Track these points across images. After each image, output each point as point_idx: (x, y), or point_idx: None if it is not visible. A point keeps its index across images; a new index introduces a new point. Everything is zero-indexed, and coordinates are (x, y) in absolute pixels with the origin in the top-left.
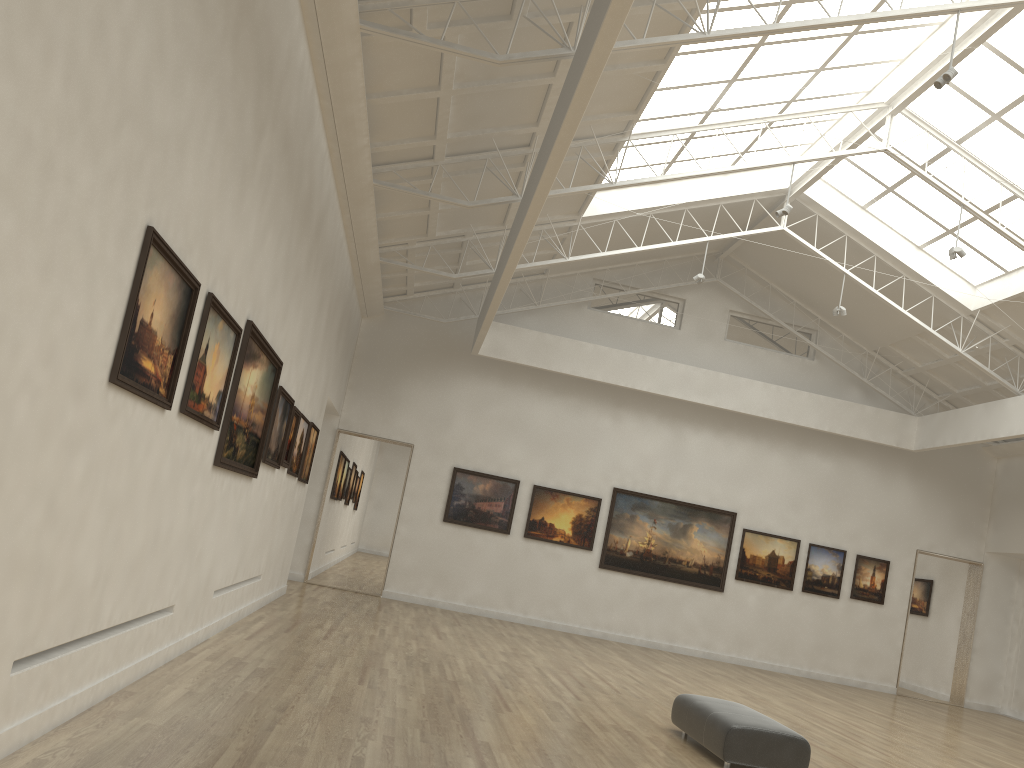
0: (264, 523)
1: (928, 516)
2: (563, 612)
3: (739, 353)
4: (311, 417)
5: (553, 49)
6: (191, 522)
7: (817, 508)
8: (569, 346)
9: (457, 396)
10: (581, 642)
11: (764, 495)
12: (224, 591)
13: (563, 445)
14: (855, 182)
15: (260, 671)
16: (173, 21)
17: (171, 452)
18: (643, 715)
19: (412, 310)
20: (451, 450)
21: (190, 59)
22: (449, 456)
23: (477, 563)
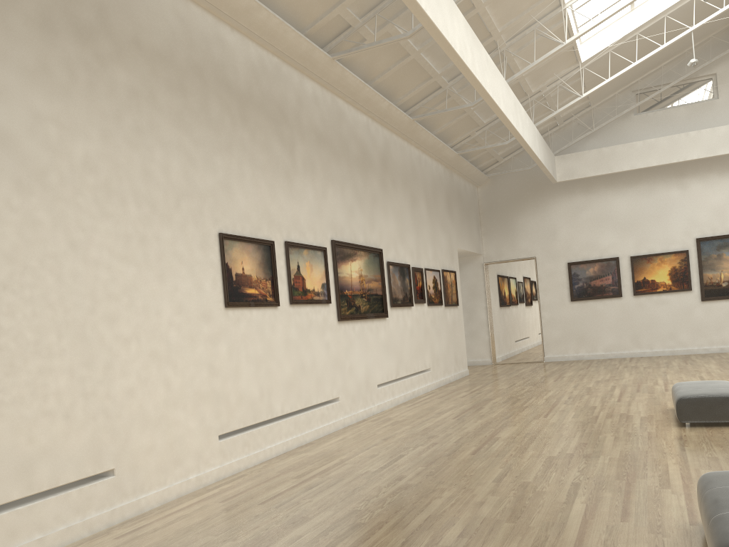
0: (415, 339)
1: None
2: (681, 340)
3: None
4: (441, 266)
5: None
6: (332, 353)
7: None
8: (623, 150)
9: (555, 214)
10: (691, 359)
11: None
12: (391, 383)
13: (644, 221)
14: None
15: (396, 422)
16: (192, 142)
17: (294, 324)
18: (664, 403)
19: (507, 169)
20: (562, 252)
21: (213, 149)
22: (562, 256)
23: (604, 323)
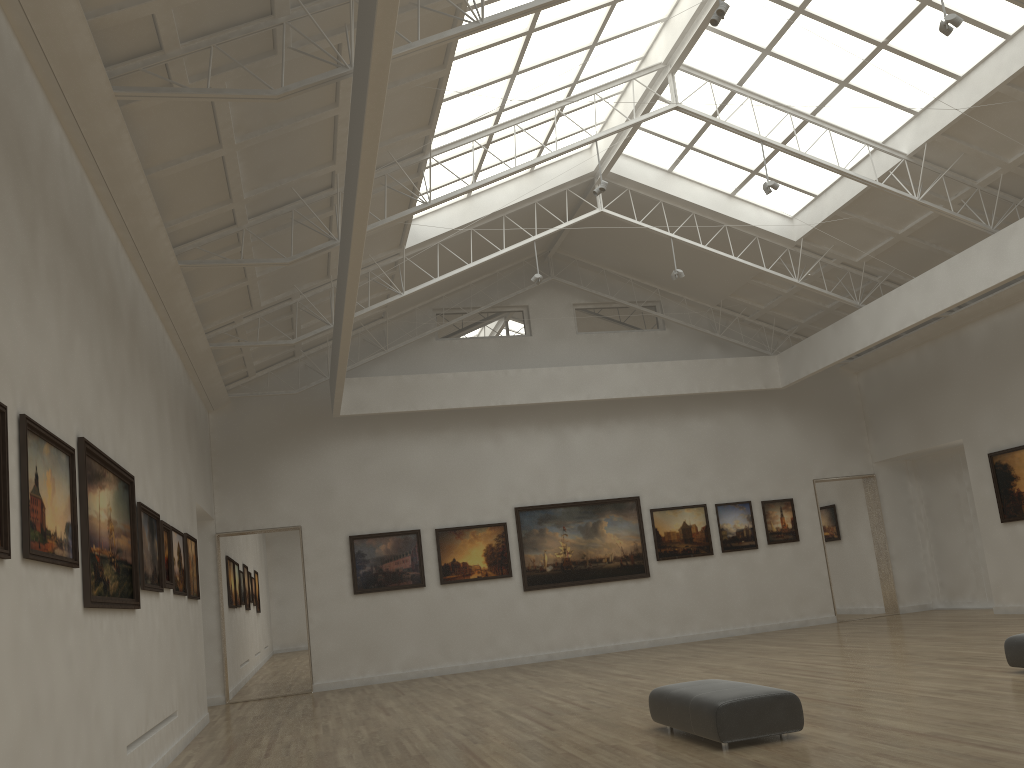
0: (163, 654)
1: (813, 445)
2: (502, 647)
3: (594, 342)
4: (183, 528)
5: (329, 71)
6: (76, 679)
7: (712, 468)
8: (429, 381)
9: (331, 463)
10: (530, 671)
11: (659, 471)
12: (139, 742)
13: (452, 481)
14: (655, 149)
15: None
16: None
17: (26, 606)
18: (622, 723)
19: (259, 390)
20: (341, 520)
21: None
22: (341, 526)
23: (402, 625)
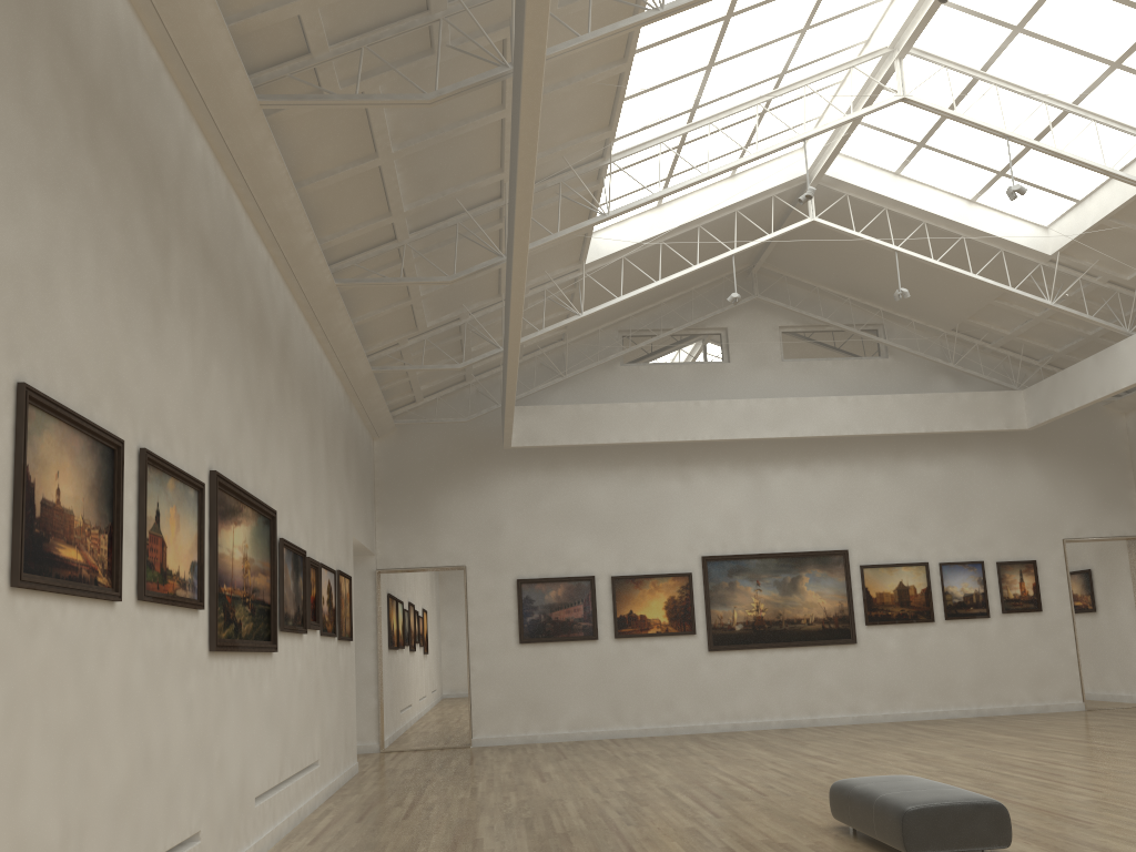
0: (305, 700)
1: (1065, 498)
2: (681, 712)
3: (802, 371)
4: (336, 564)
5: (488, 71)
6: (196, 726)
7: (937, 521)
8: (610, 412)
9: (500, 499)
10: (710, 742)
11: (873, 522)
12: (271, 793)
13: (633, 523)
14: (880, 147)
15: None
16: None
17: (140, 651)
18: (798, 817)
19: (427, 417)
20: (509, 561)
21: (27, 170)
22: (508, 568)
23: (570, 681)
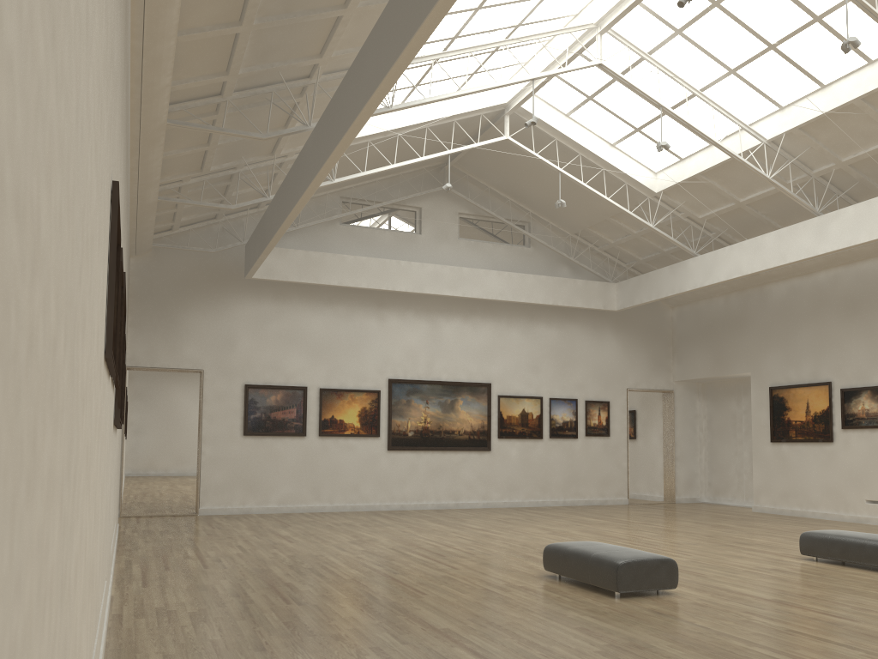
0: (117, 470)
1: (631, 361)
2: (364, 494)
3: (472, 249)
4: None
5: None
6: (110, 486)
7: (551, 368)
8: (333, 260)
9: (236, 319)
10: (391, 517)
11: (510, 365)
12: None
13: (339, 349)
14: (560, 94)
15: (196, 615)
16: None
17: (109, 420)
18: (513, 569)
19: (178, 244)
20: (239, 369)
21: None
22: (239, 375)
23: (282, 467)
